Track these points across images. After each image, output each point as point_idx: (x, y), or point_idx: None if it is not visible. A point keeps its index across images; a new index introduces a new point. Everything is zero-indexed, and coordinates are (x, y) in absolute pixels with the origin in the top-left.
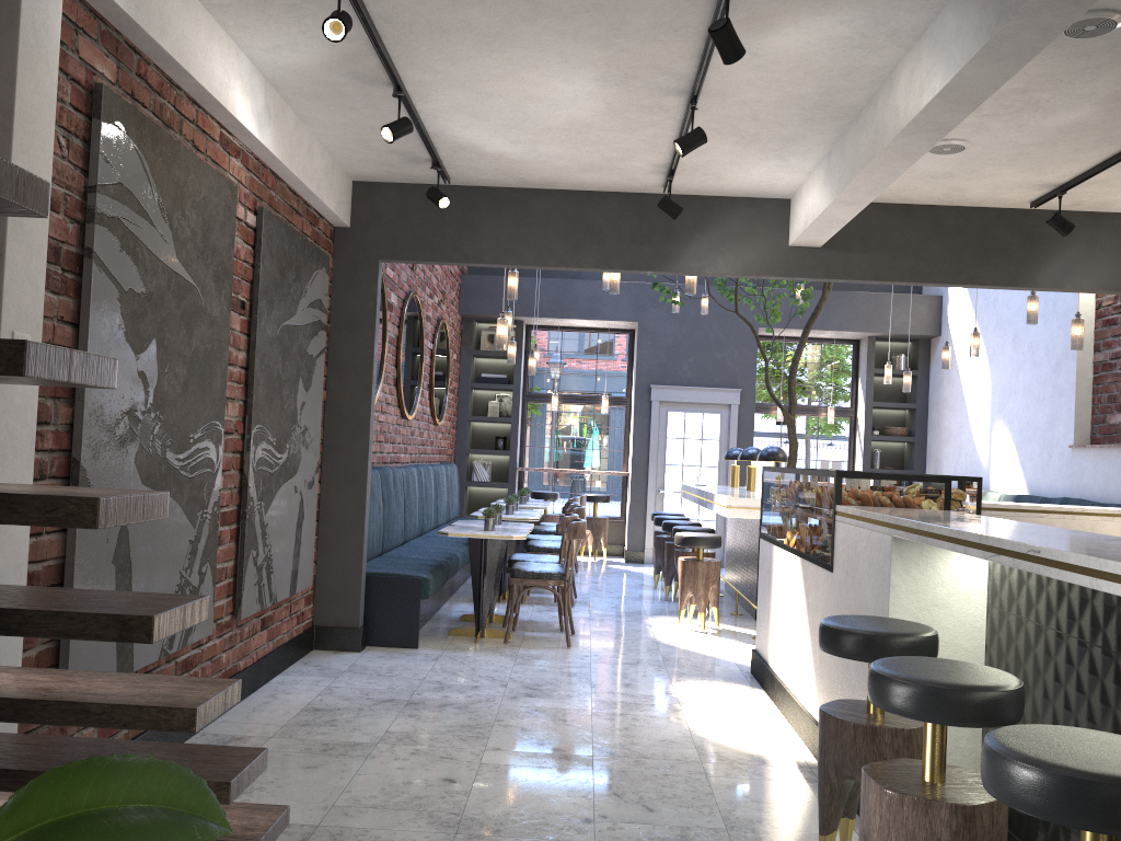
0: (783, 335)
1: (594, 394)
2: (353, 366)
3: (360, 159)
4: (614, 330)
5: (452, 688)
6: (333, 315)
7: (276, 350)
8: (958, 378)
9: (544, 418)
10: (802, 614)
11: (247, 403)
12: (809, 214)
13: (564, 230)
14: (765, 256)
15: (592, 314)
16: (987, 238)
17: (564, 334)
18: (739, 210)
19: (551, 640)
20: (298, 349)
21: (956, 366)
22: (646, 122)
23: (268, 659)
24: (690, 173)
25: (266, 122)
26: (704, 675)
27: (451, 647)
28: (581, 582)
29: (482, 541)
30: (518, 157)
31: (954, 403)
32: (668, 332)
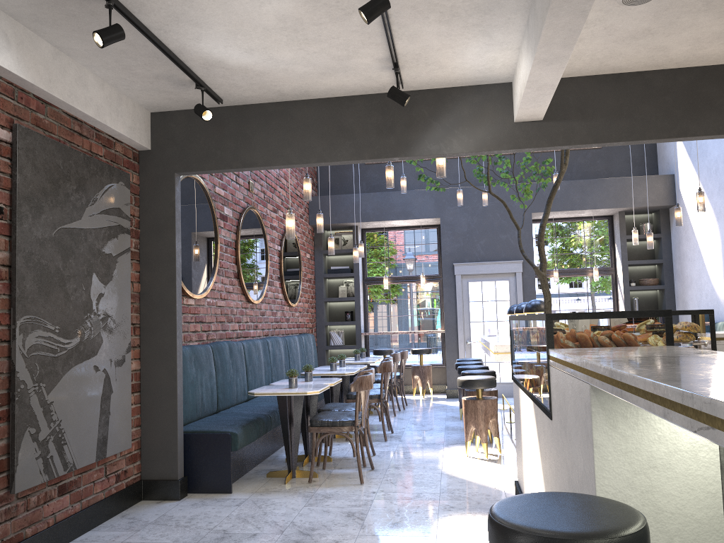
0: (552, 217)
1: (415, 274)
2: (159, 261)
3: (140, 89)
4: (425, 226)
5: (232, 537)
6: (142, 222)
7: (51, 250)
8: (693, 235)
9: (380, 295)
10: (538, 458)
11: (12, 297)
12: (522, 85)
13: (321, 132)
14: (494, 133)
15: (406, 216)
16: (695, 94)
17: (389, 233)
18: (468, 97)
19: (351, 476)
20: (88, 249)
21: (690, 226)
22: (347, 7)
23: (71, 520)
24: (414, 65)
25: (2, 45)
26: (471, 507)
27: (261, 490)
28: (404, 417)
29: (287, 397)
30: (261, 67)
31: (692, 255)
32: (463, 223)
